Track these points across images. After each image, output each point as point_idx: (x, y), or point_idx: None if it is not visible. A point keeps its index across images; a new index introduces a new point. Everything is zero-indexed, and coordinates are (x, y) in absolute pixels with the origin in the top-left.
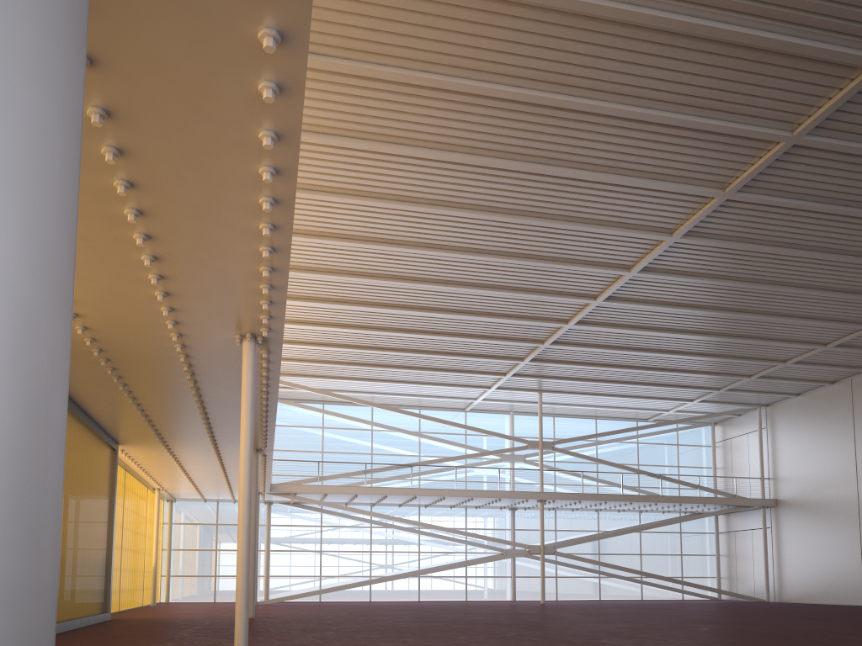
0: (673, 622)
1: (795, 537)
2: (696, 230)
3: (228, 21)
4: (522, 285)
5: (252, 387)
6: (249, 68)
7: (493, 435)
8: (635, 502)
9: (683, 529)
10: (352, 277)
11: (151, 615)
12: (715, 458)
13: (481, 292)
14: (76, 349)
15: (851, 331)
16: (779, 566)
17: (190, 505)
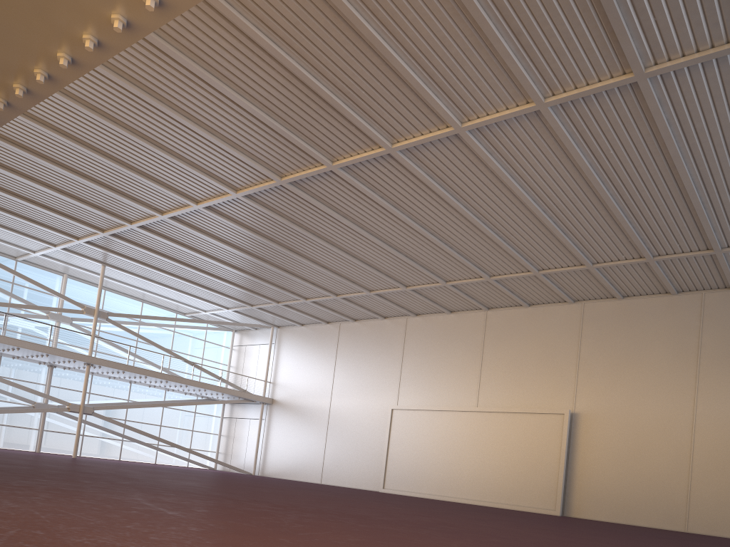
0: (229, 484)
1: (282, 429)
2: (299, 183)
3: None
4: (139, 167)
5: None
6: None
7: (51, 292)
8: (171, 381)
9: (198, 410)
10: None
11: None
12: (231, 358)
13: (98, 157)
14: None
15: (356, 291)
16: (266, 449)
17: None
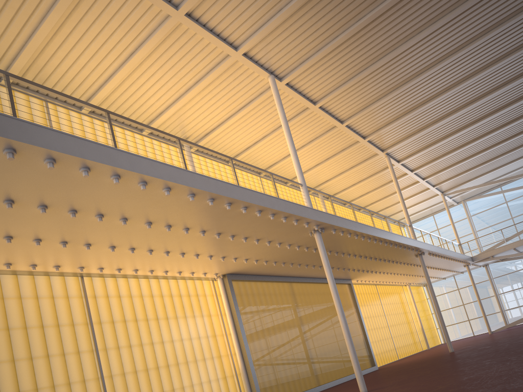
0: None
1: None
2: None
3: (129, 190)
4: None
5: (324, 255)
6: (154, 191)
7: None
8: None
9: None
10: (436, 123)
11: (406, 360)
12: None
13: None
14: (267, 266)
15: None
16: None
17: (438, 284)
